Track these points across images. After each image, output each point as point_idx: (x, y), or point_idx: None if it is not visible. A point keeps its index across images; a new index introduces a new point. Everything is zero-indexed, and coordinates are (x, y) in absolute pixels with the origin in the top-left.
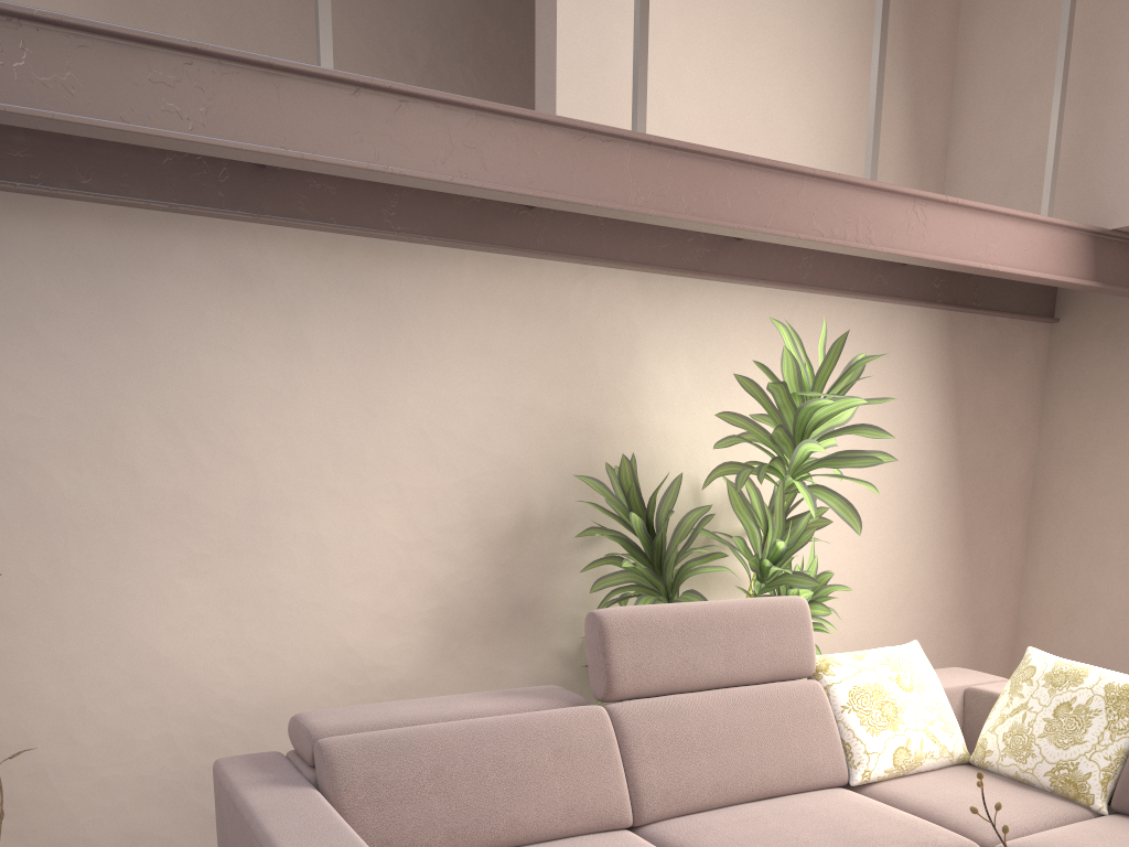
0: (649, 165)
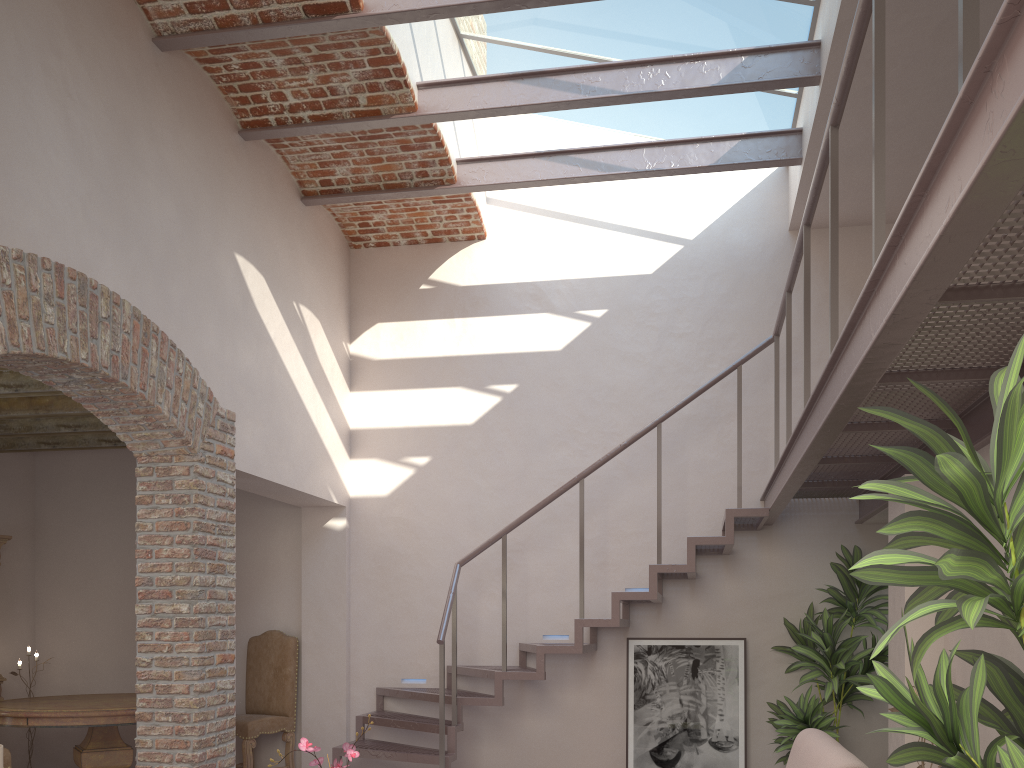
0: (875, 308)
